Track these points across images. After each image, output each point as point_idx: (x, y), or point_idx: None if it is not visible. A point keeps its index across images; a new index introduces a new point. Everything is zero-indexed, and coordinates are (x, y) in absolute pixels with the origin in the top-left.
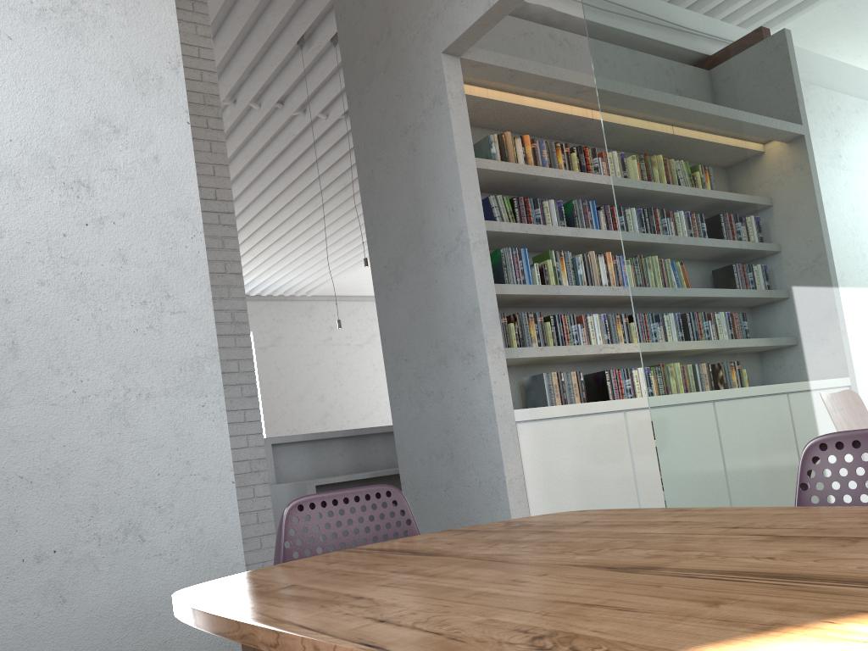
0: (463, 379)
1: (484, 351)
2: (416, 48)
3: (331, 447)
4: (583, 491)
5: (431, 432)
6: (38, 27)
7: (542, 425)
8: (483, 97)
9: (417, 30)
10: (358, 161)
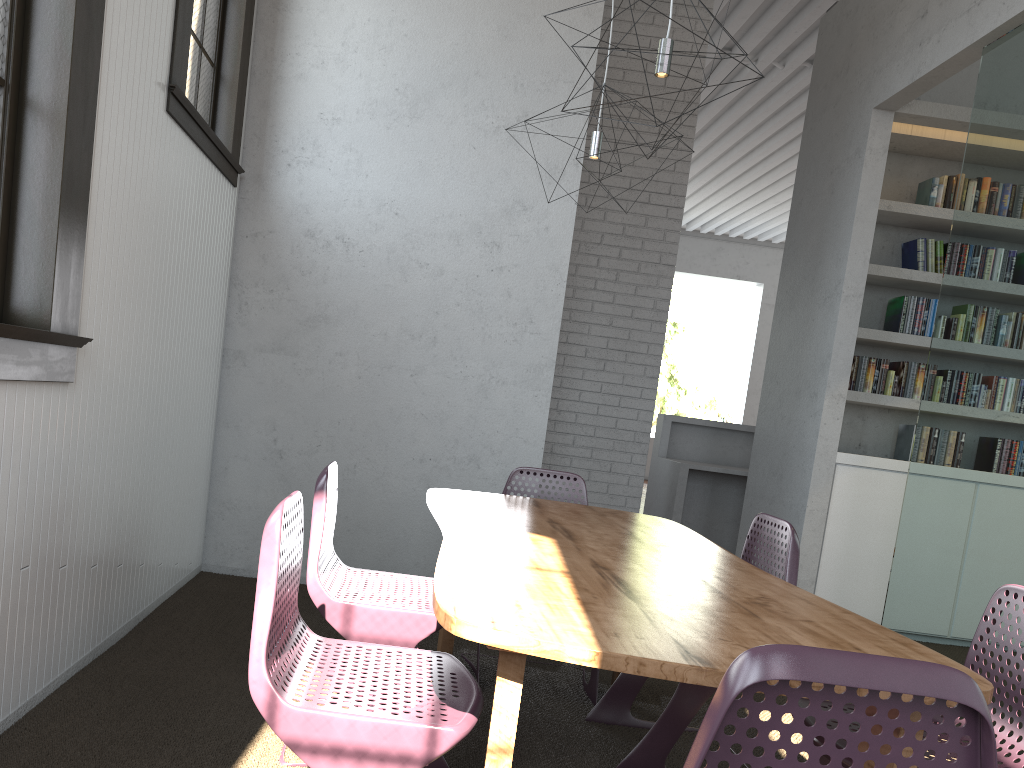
0: (805, 413)
1: (823, 394)
2: (859, 95)
3: (733, 439)
4: (893, 542)
5: (774, 451)
6: (492, 139)
7: (866, 473)
8: (937, 138)
9: (864, 78)
10: (796, 184)
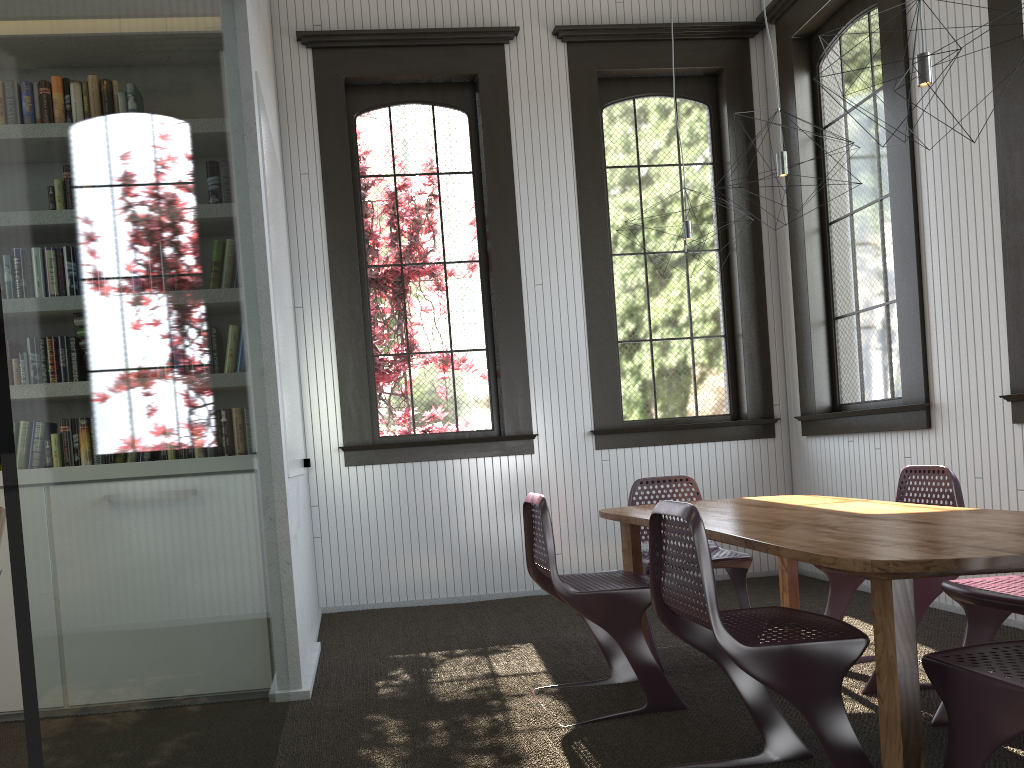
0: None
1: None
2: None
3: None
4: None
5: None
6: None
7: None
8: None
9: None
10: None
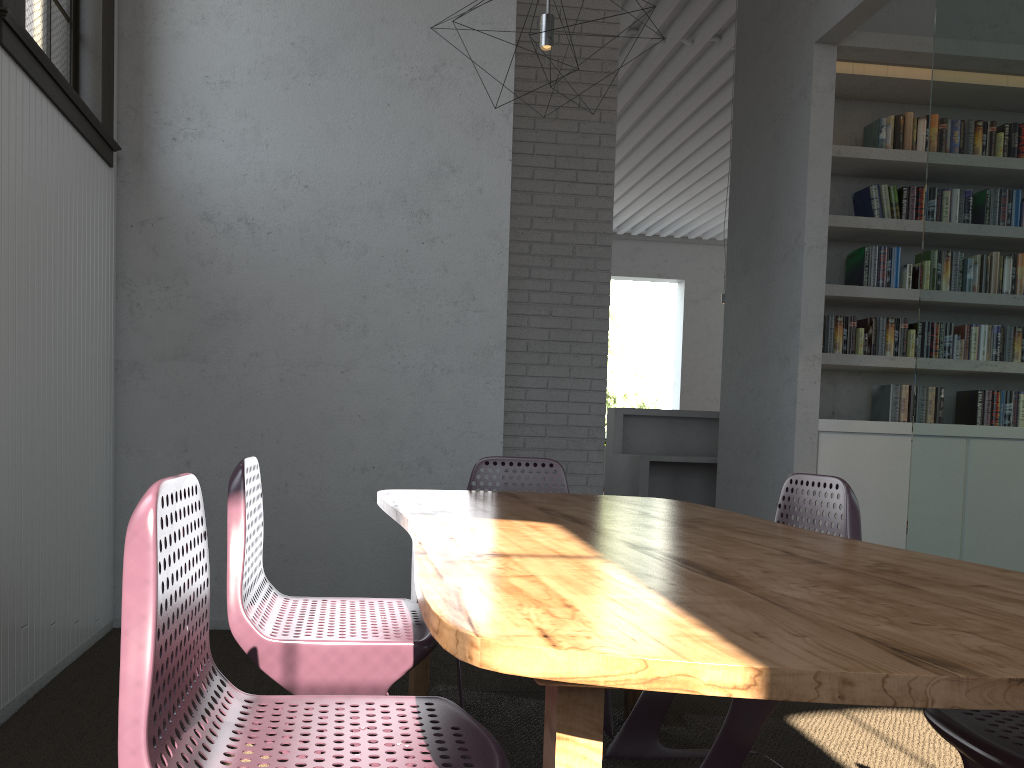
0: (777, 381)
1: (797, 357)
2: (795, 33)
3: (688, 427)
4: (888, 511)
5: (745, 428)
6: (408, 94)
7: (852, 439)
8: (880, 75)
9: (799, 14)
10: (733, 142)
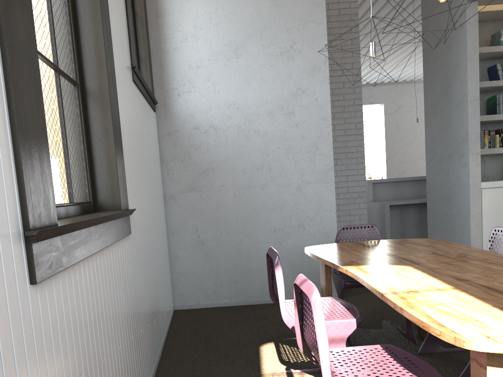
0: (458, 166)
1: (468, 154)
2: None
3: (404, 185)
4: None
5: (441, 188)
6: (279, 59)
7: (498, 190)
8: (499, 9)
9: None
10: (423, 50)
